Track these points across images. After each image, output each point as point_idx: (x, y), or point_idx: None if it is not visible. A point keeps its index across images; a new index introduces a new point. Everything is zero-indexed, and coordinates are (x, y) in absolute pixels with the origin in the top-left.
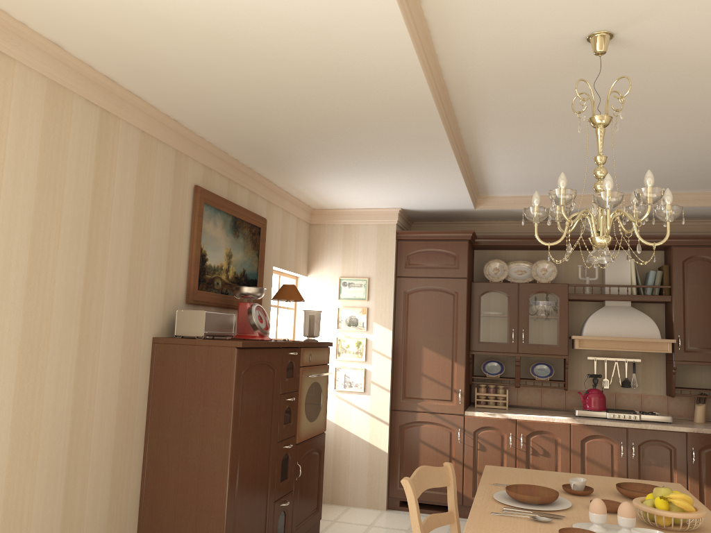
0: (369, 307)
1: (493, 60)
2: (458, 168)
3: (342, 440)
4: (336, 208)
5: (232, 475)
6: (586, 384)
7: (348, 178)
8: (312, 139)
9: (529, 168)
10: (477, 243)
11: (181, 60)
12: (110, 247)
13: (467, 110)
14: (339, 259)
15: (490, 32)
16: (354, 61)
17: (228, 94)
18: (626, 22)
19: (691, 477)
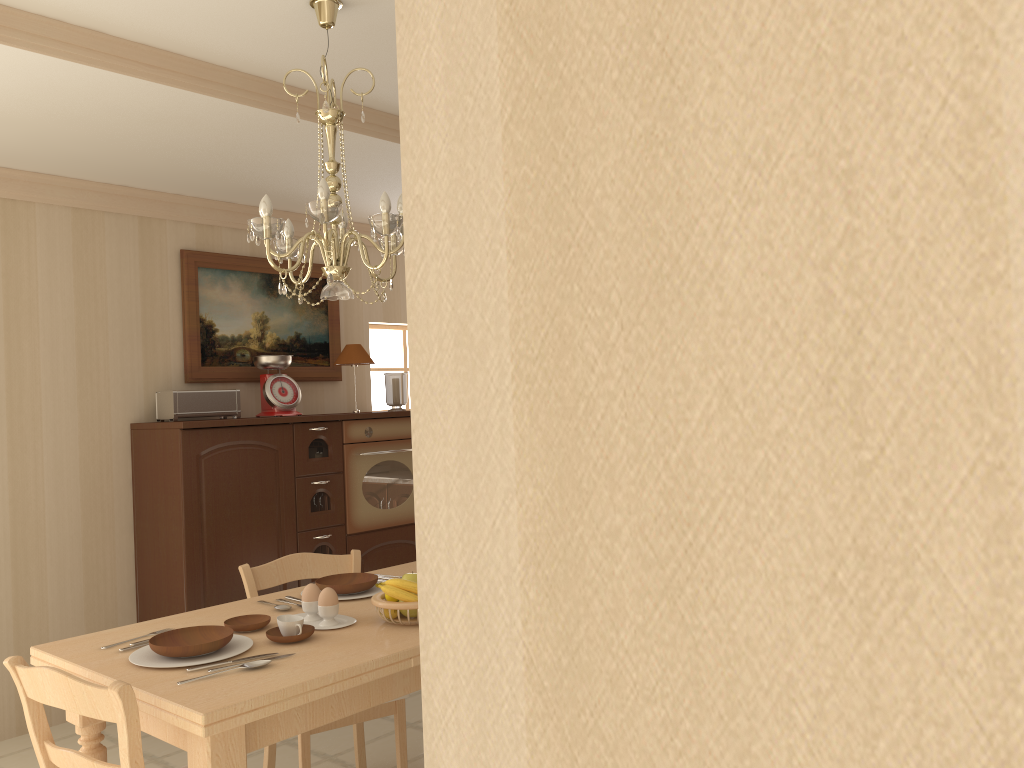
0: None
1: (285, 55)
2: None
3: None
4: None
5: (192, 566)
6: None
7: None
8: (268, 173)
9: None
10: None
11: (11, 140)
12: (41, 337)
13: (380, 103)
14: None
15: (218, 34)
16: (125, 103)
17: (107, 155)
18: None
19: None
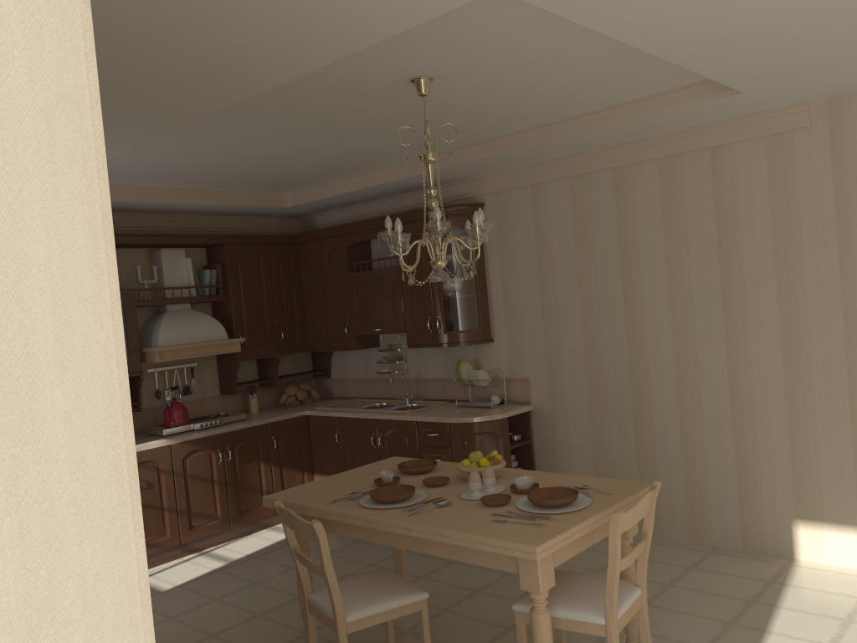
0: None
1: (329, 72)
2: (118, 155)
3: None
4: None
5: None
6: (148, 400)
7: None
8: None
9: (158, 159)
10: None
11: None
12: None
13: None
14: None
15: (372, 54)
16: (269, 50)
17: None
18: (451, 76)
19: (274, 463)
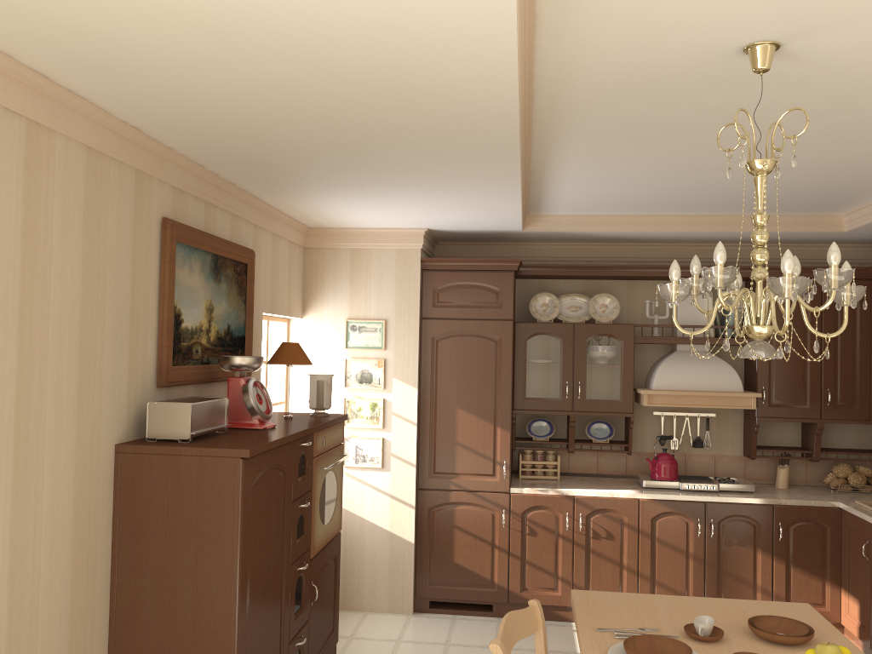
0: (387, 359)
1: (608, 68)
2: (519, 190)
3: (355, 529)
4: (340, 227)
5: (241, 632)
6: (651, 444)
7: (368, 196)
8: (332, 154)
9: (603, 187)
10: (522, 272)
11: (161, 55)
12: (50, 328)
13: (550, 123)
14: (346, 295)
15: (619, 34)
16: (425, 67)
17: (224, 100)
18: (804, 32)
19: (777, 556)
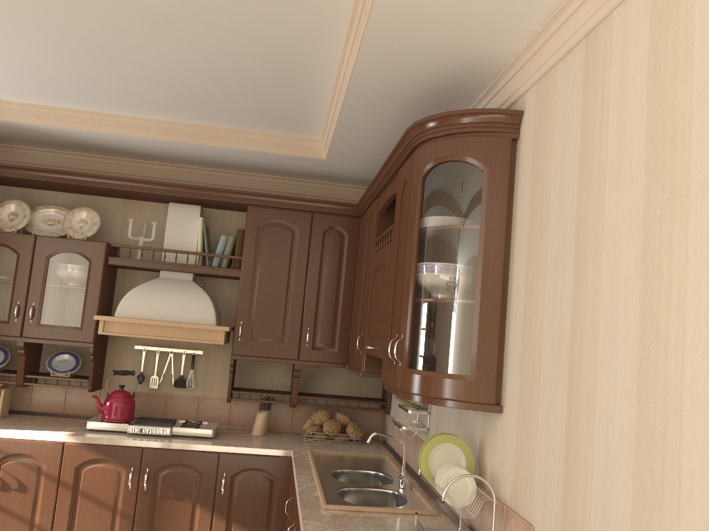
0: None
1: None
2: None
3: None
4: None
5: None
6: (130, 382)
7: None
8: None
9: None
10: None
11: None
12: None
13: None
14: None
15: None
16: None
17: None
18: None
19: (218, 513)
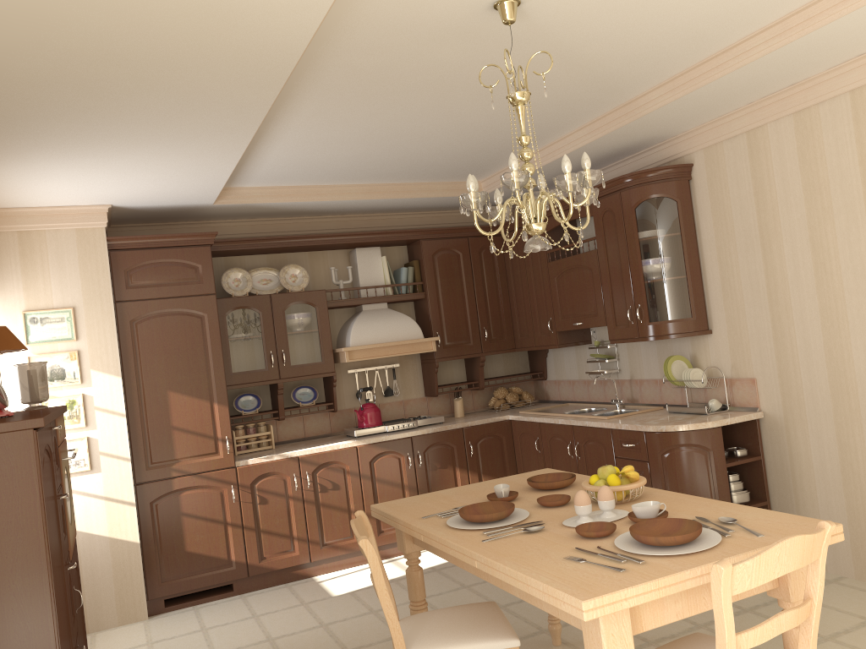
0: (81, 350)
1: (385, 13)
2: (244, 149)
3: None
4: (3, 207)
5: (59, 628)
6: (349, 401)
7: (71, 159)
8: (70, 95)
9: (308, 152)
10: (213, 248)
11: None
12: None
13: (302, 72)
14: (19, 284)
15: None
16: None
17: None
18: None
19: (472, 470)
